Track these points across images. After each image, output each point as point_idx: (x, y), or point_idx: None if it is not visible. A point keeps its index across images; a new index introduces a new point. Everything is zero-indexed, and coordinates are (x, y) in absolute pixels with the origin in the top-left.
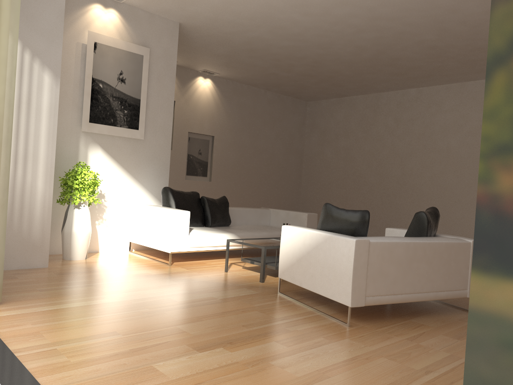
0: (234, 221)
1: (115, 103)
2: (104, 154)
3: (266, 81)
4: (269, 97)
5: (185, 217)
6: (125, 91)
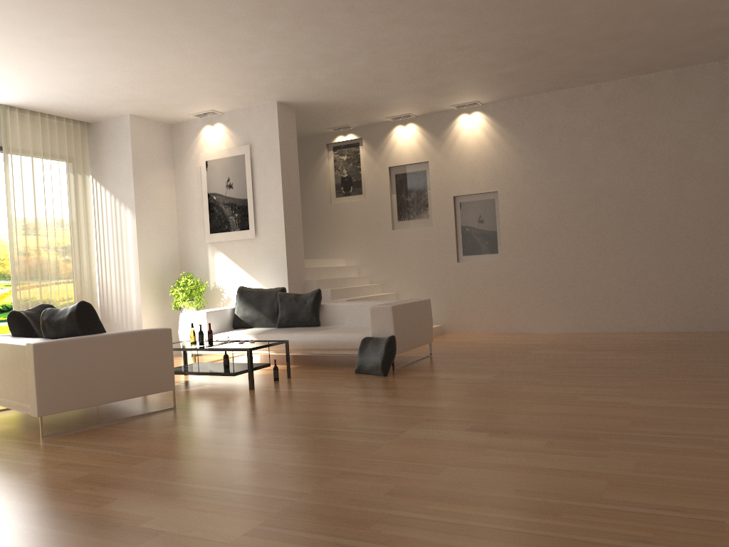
0: (341, 320)
1: (227, 210)
2: (226, 260)
3: (544, 80)
4: (608, 91)
5: (202, 318)
6: (233, 195)
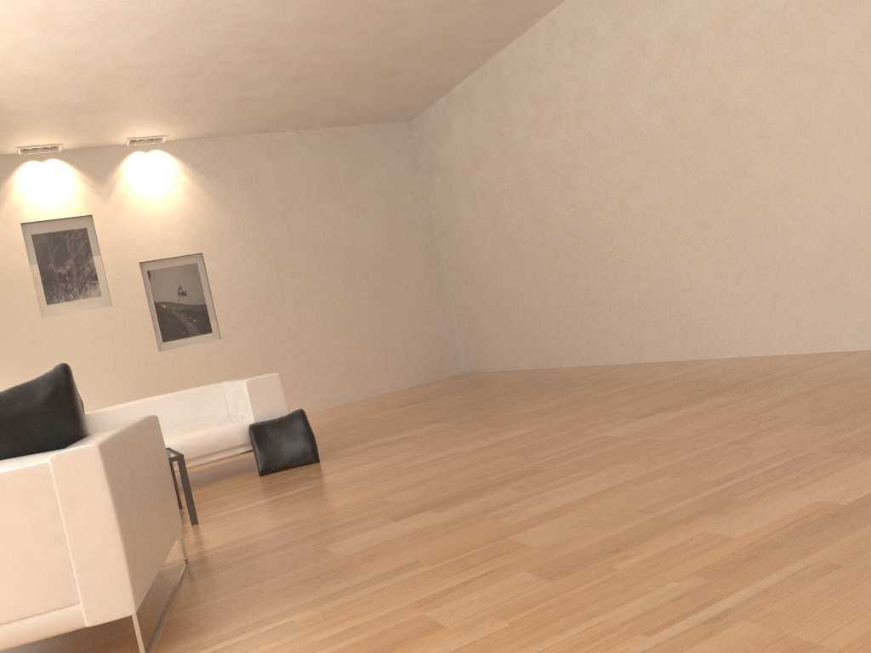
0: None
1: None
2: None
3: (266, 117)
4: (313, 140)
5: None
6: None
